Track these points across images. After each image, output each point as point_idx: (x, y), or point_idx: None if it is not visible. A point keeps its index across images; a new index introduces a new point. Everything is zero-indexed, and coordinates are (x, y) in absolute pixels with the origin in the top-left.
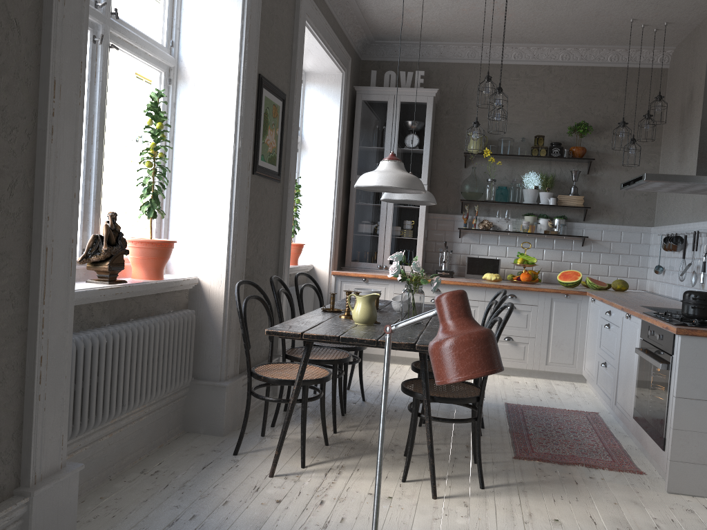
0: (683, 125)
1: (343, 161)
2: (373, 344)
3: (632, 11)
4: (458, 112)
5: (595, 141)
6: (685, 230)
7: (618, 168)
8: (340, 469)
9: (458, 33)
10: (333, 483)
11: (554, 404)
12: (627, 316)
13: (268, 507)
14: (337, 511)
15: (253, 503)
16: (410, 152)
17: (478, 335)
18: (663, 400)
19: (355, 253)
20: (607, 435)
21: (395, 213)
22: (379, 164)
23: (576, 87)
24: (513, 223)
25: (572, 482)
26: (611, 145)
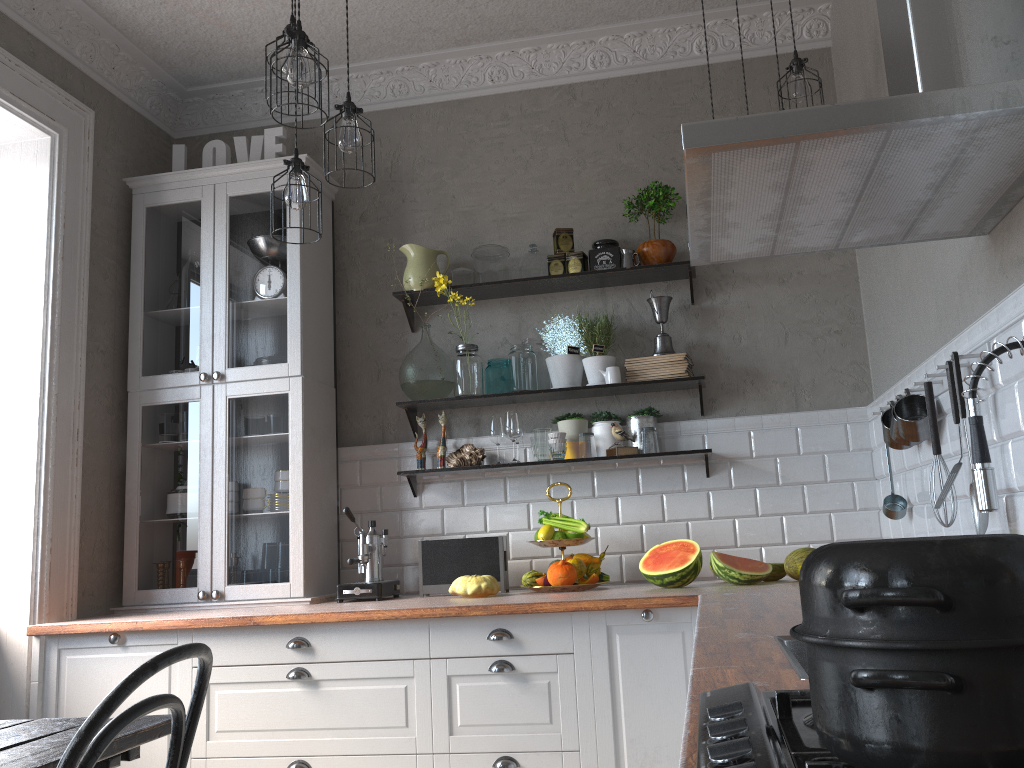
0: None
1: (80, 342)
2: None
3: None
4: (386, 214)
5: None
6: (932, 379)
7: (763, 280)
8: None
9: (339, 29)
10: None
11: None
12: None
13: None
14: None
15: None
16: (259, 305)
17: None
18: None
19: (148, 568)
20: None
21: (234, 455)
22: None
23: (636, 120)
24: (532, 442)
25: None
26: None
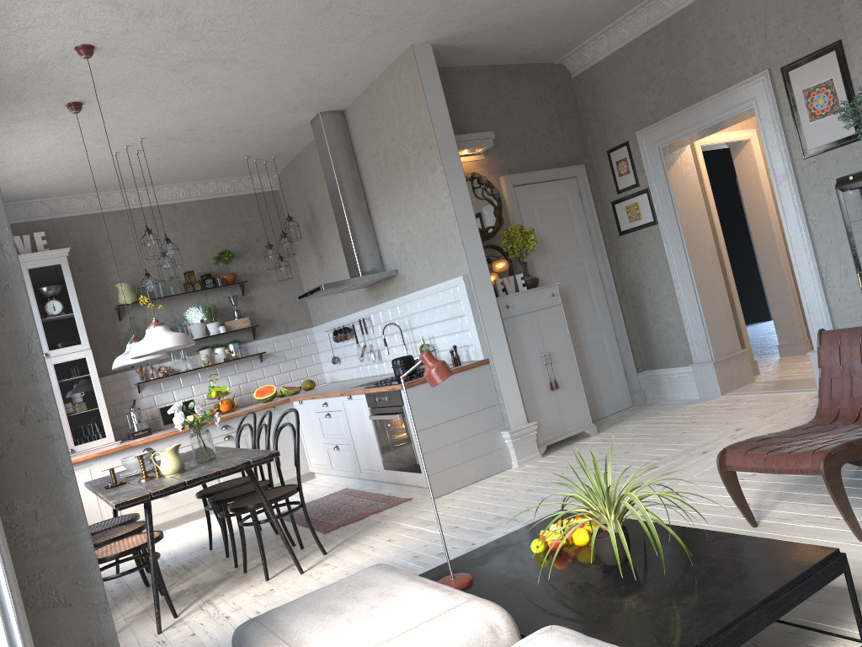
0: (313, 237)
1: None
2: (216, 475)
3: (247, 151)
4: (92, 266)
5: (239, 264)
6: (348, 321)
7: (268, 284)
8: (209, 602)
9: (74, 187)
10: (217, 608)
11: (310, 498)
12: (349, 397)
13: (191, 639)
14: (246, 612)
15: (176, 645)
16: (59, 319)
17: (443, 362)
18: (408, 439)
19: None
20: (368, 494)
21: (63, 389)
22: (147, 332)
23: (206, 220)
24: (191, 361)
25: (376, 523)
26: (254, 265)
